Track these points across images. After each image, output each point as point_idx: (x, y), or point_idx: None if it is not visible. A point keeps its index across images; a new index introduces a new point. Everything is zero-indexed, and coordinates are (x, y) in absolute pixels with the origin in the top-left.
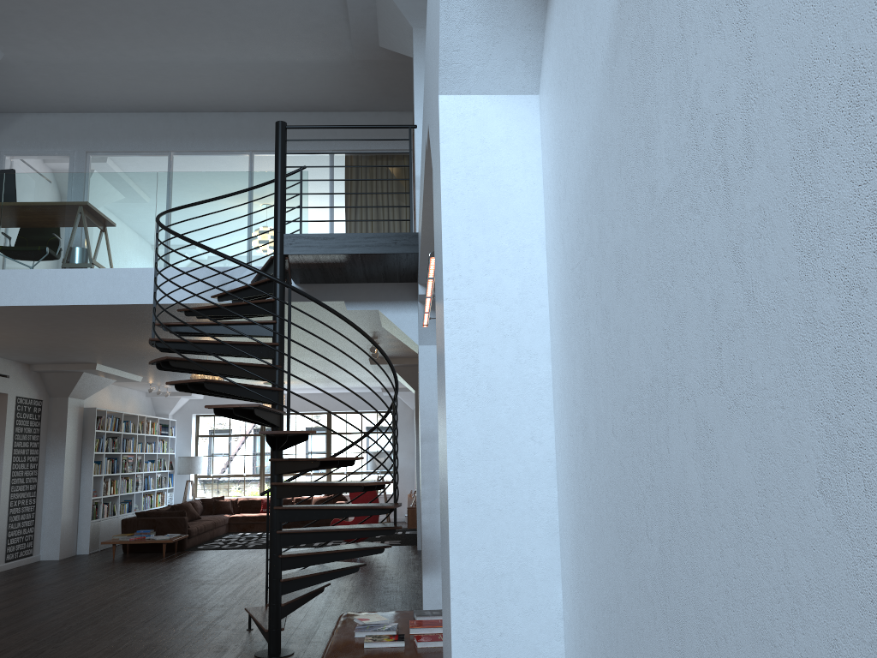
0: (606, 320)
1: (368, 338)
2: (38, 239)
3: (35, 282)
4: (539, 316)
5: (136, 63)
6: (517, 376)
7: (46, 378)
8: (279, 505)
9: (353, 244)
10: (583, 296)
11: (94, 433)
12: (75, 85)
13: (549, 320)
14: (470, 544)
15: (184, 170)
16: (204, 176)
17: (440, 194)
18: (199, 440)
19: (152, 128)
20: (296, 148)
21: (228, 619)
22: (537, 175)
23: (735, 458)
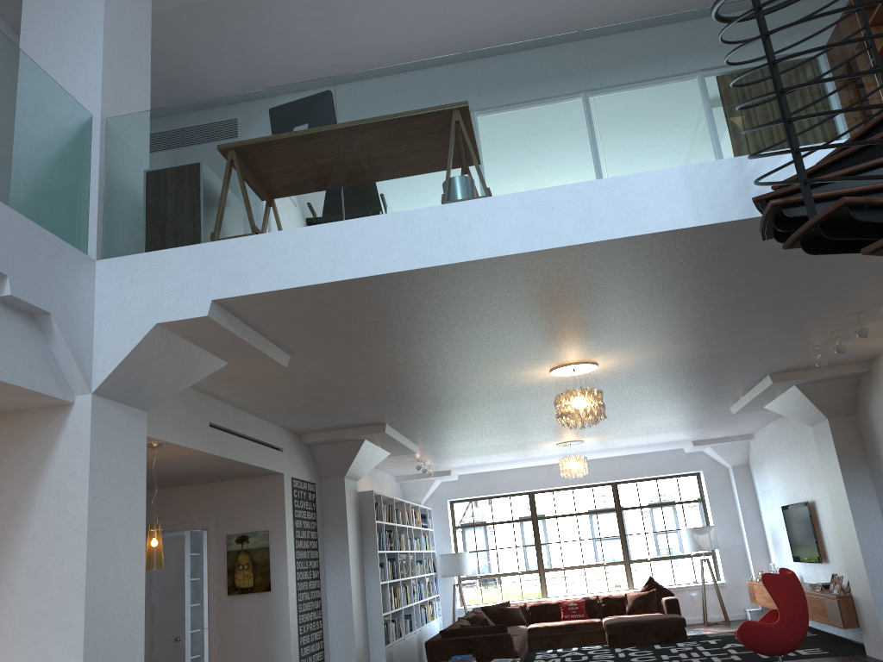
0: None
1: None
2: (403, 165)
3: (412, 230)
4: None
5: None
6: None
7: (317, 453)
8: None
9: None
10: None
11: (375, 525)
12: (354, 28)
13: None
14: None
15: None
16: (661, 23)
17: None
18: (458, 533)
19: None
20: None
21: None
22: None
23: None
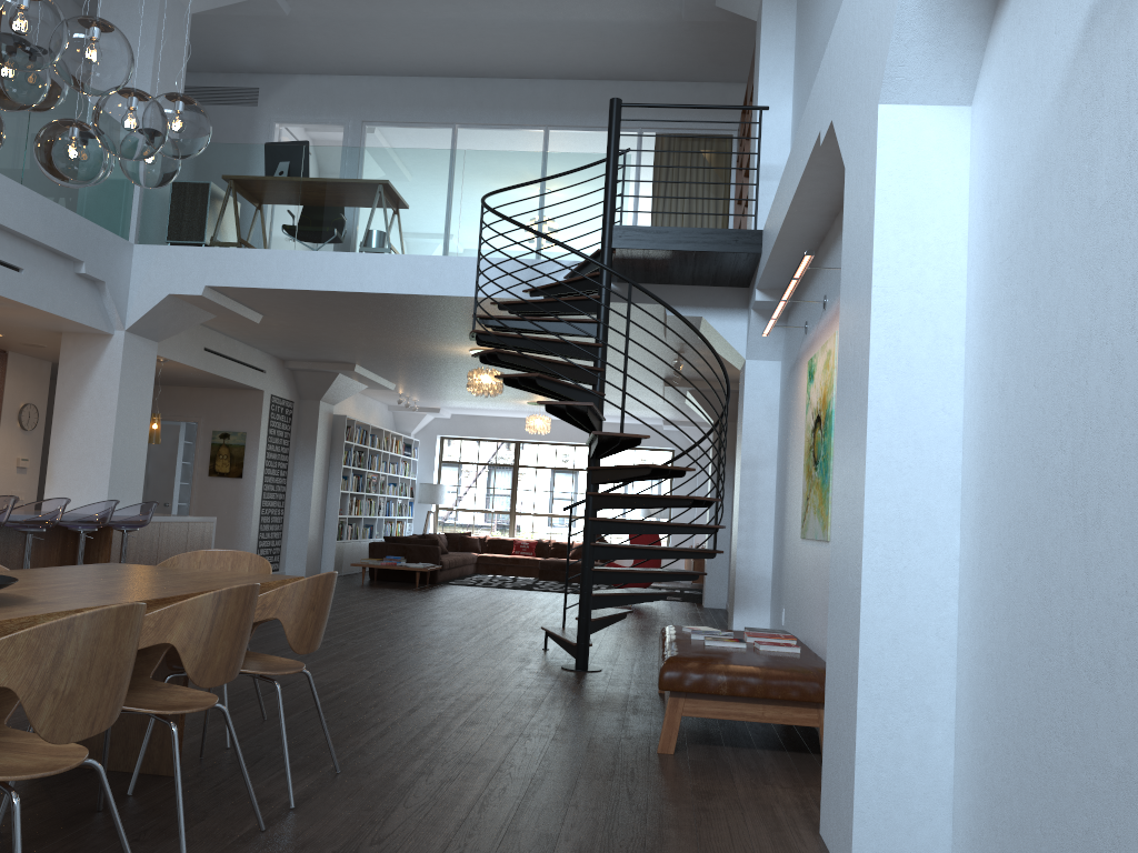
0: (1036, 300)
1: (706, 343)
2: (337, 219)
3: (334, 266)
4: (956, 305)
5: (431, 21)
6: (933, 356)
7: (299, 377)
8: (594, 516)
9: (688, 240)
10: (1011, 284)
11: (343, 444)
12: (359, 44)
13: (965, 310)
14: (882, 493)
15: (469, 145)
16: (515, 157)
17: (873, 193)
18: (443, 467)
19: (435, 95)
20: (599, 124)
21: (518, 640)
22: (964, 180)
23: (1137, 371)
